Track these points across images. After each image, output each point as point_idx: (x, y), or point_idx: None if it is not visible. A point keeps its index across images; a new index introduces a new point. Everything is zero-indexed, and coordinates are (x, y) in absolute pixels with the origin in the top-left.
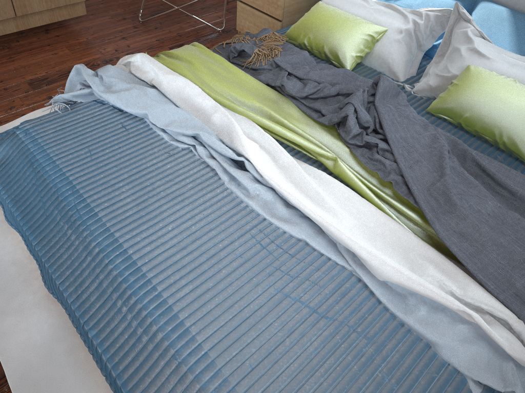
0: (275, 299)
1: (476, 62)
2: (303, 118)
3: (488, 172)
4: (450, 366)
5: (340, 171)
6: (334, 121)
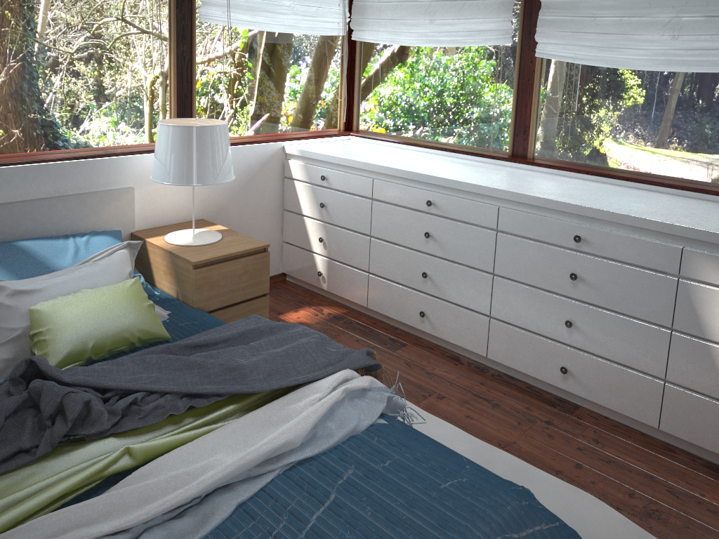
0: (313, 537)
1: (33, 300)
2: (13, 477)
3: (200, 343)
4: (368, 429)
5: (145, 451)
6: (67, 430)
